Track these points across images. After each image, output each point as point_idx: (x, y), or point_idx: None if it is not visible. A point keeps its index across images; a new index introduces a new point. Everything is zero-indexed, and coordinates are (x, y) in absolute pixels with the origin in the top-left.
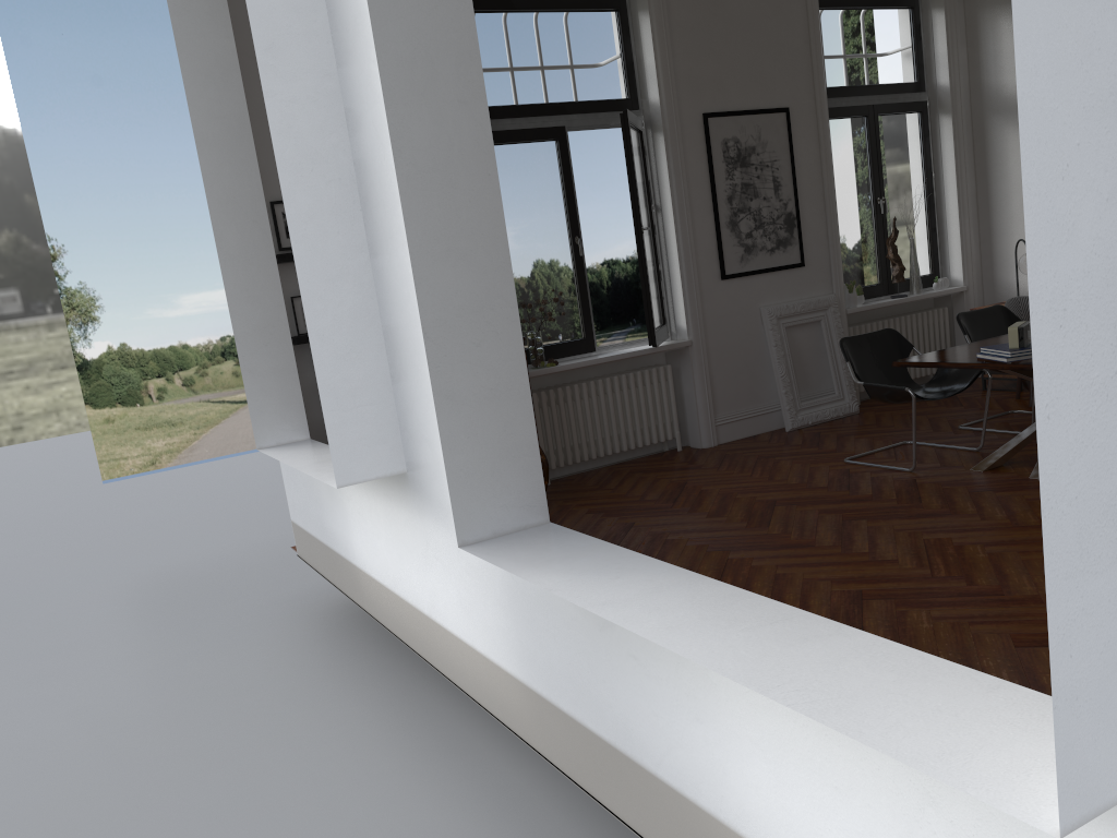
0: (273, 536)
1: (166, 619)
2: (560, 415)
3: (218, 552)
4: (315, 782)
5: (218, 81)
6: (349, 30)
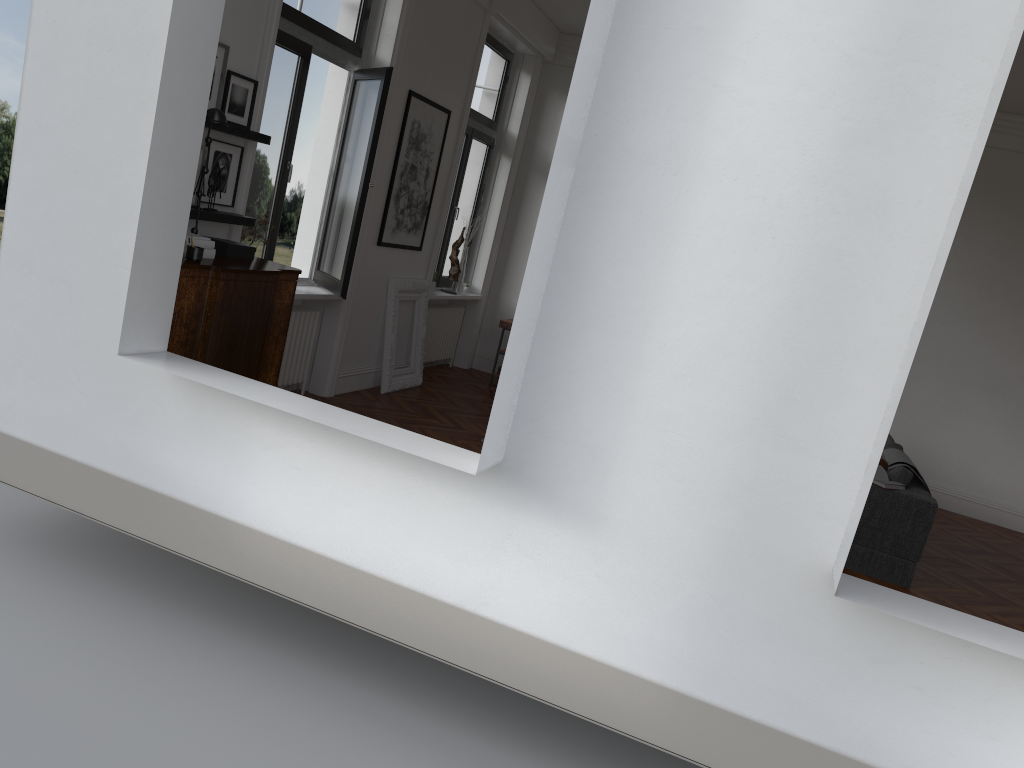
0: None
1: None
2: None
3: None
4: None
5: None
6: (672, 29)
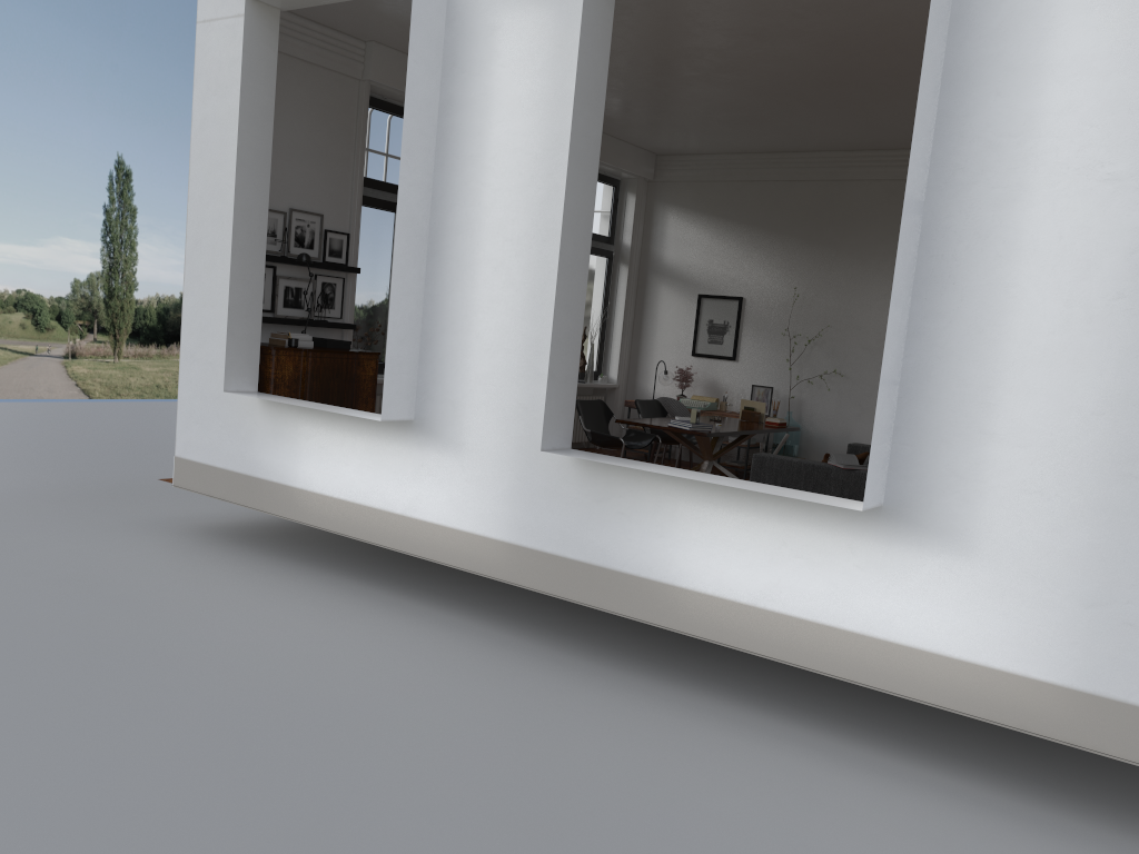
0: (51, 479)
1: (23, 525)
2: None
3: (3, 485)
4: (310, 614)
5: (259, 124)
6: (460, 158)
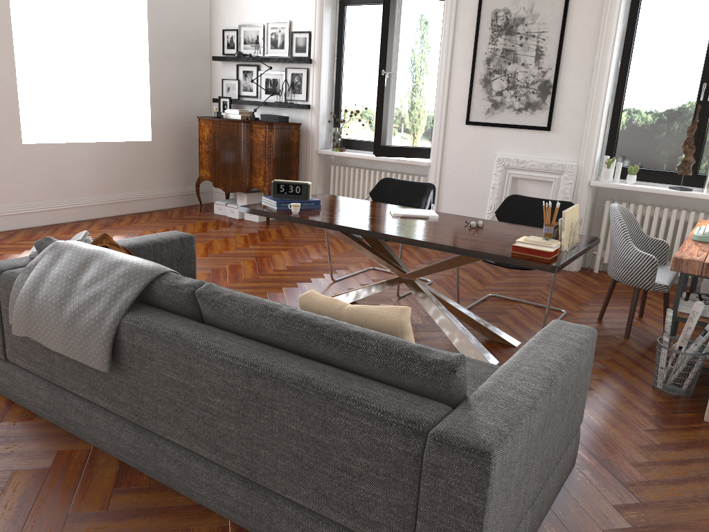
0: None
1: None
2: (348, 184)
3: None
4: None
5: None
6: None
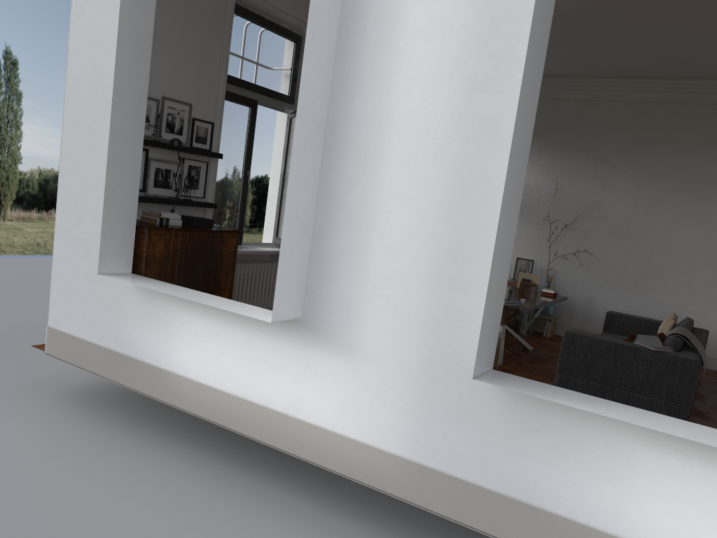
0: None
1: None
2: None
3: None
4: (188, 525)
5: (141, 5)
6: (367, 44)
